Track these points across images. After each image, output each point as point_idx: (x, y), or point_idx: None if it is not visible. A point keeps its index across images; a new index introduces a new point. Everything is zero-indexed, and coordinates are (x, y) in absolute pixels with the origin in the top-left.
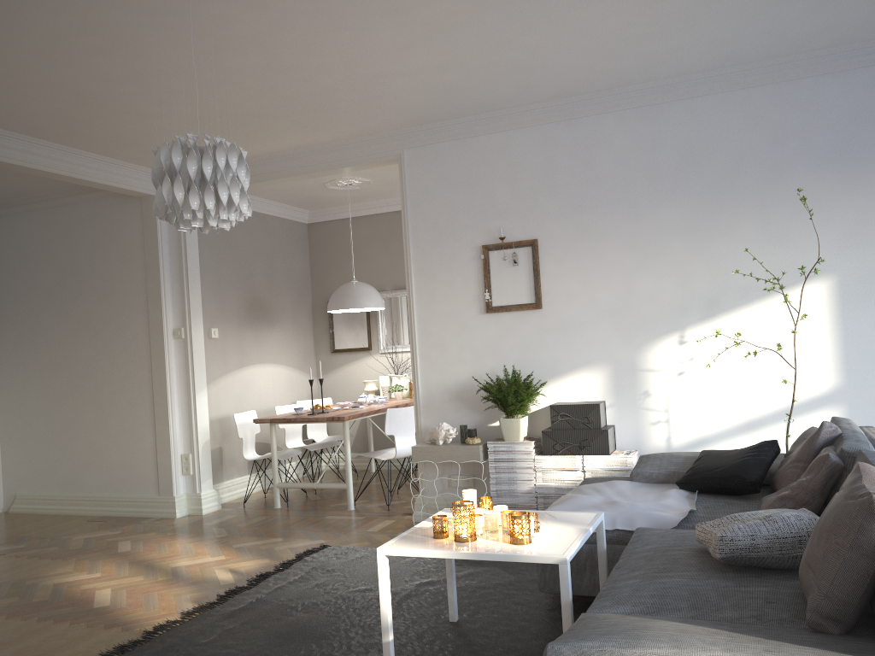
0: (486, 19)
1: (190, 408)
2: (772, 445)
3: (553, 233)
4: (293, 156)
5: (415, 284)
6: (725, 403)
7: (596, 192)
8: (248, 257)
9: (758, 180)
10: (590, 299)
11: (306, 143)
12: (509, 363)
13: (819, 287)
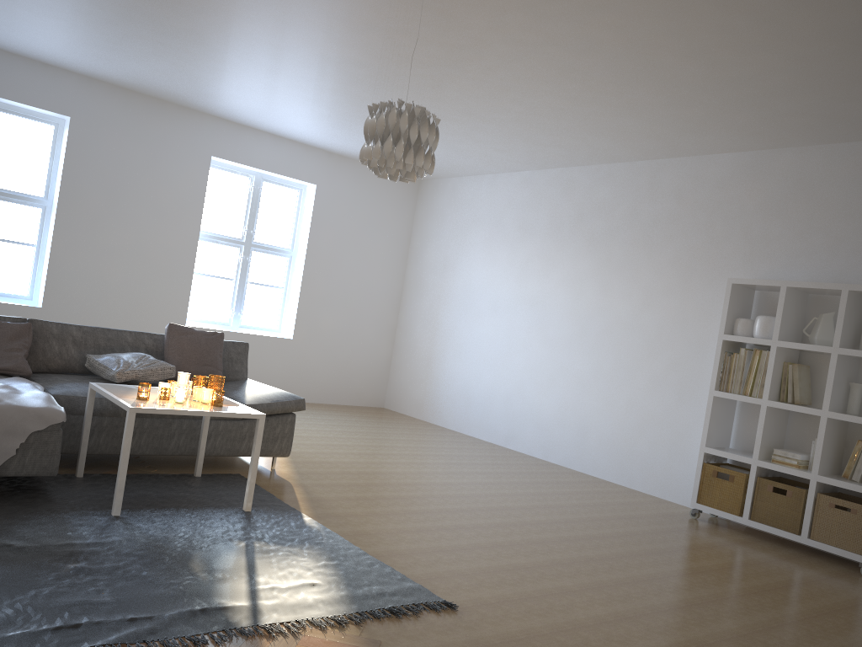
0: None
1: None
2: None
3: None
4: None
5: None
6: None
7: None
8: None
9: None
10: None
11: None
12: None
13: None
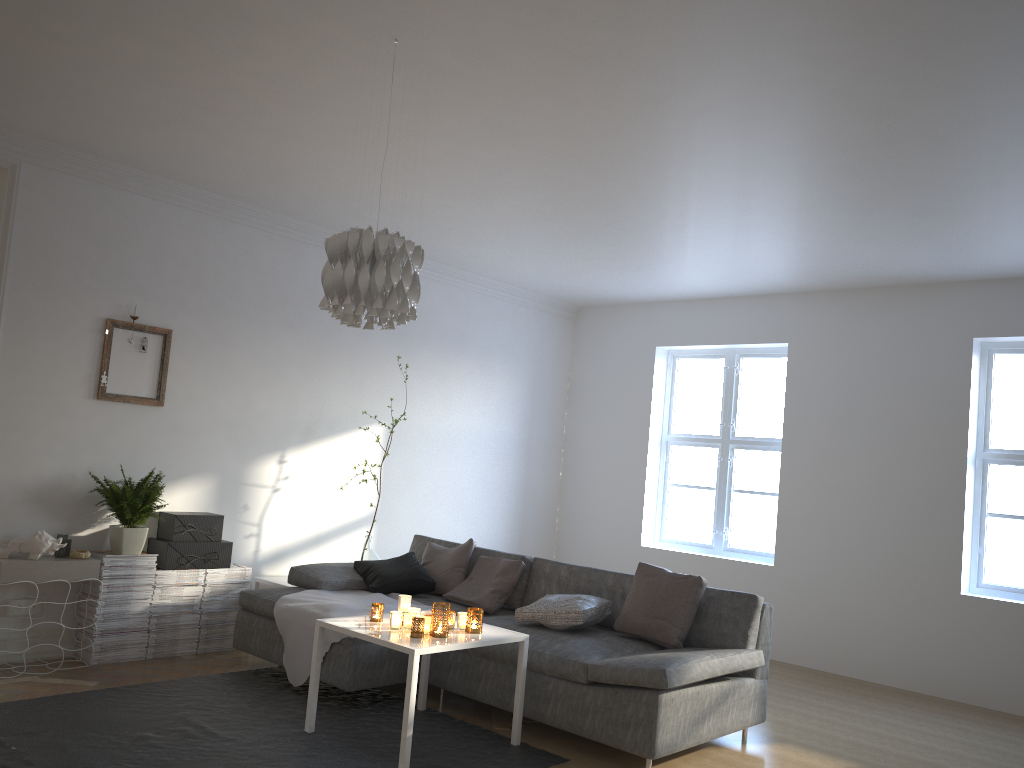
0: (366, 160)
1: None
2: (414, 556)
3: (188, 329)
4: None
5: (2, 341)
6: (304, 520)
7: (236, 301)
8: None
9: (355, 335)
10: (212, 406)
11: None
12: (113, 462)
13: (376, 431)
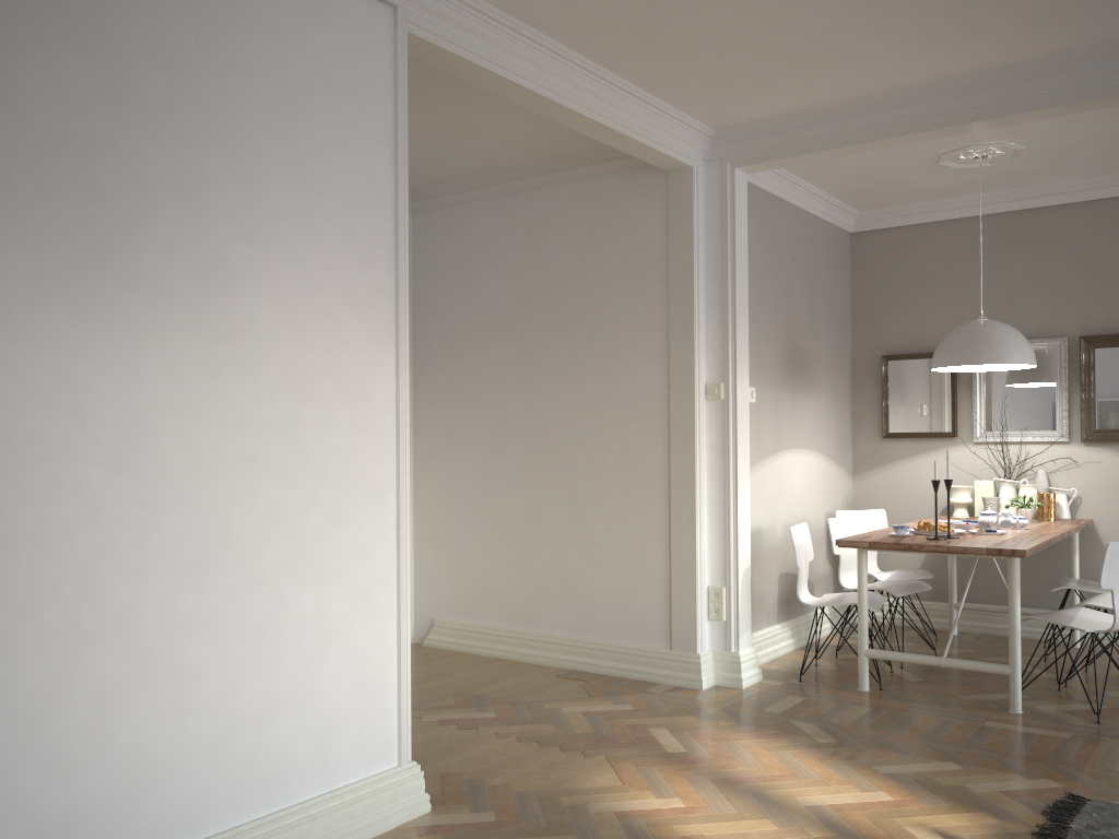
0: None
1: (728, 514)
2: None
3: None
4: (963, 89)
5: None
6: None
7: None
8: (787, 278)
9: None
10: None
11: (1004, 61)
12: None
13: None
